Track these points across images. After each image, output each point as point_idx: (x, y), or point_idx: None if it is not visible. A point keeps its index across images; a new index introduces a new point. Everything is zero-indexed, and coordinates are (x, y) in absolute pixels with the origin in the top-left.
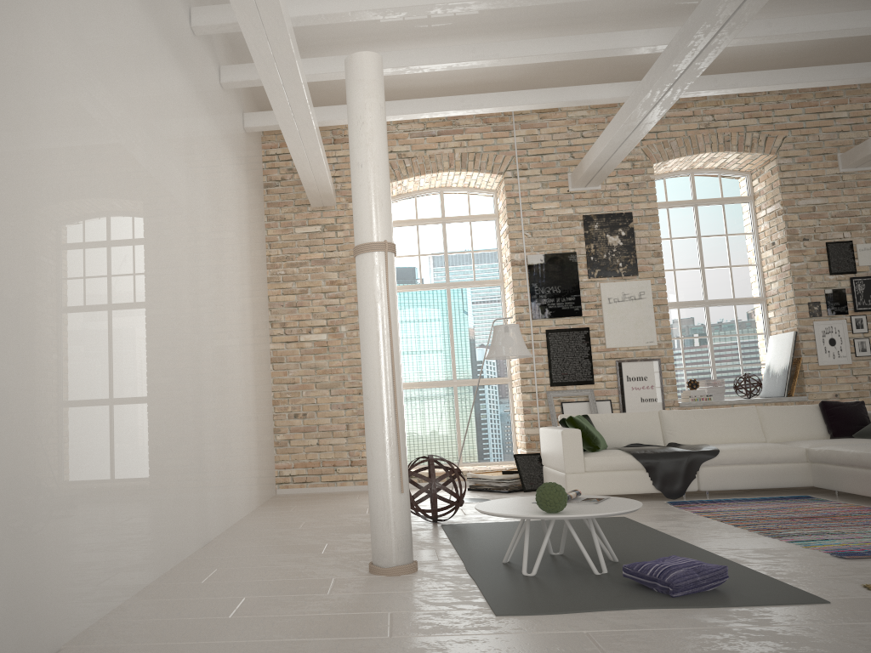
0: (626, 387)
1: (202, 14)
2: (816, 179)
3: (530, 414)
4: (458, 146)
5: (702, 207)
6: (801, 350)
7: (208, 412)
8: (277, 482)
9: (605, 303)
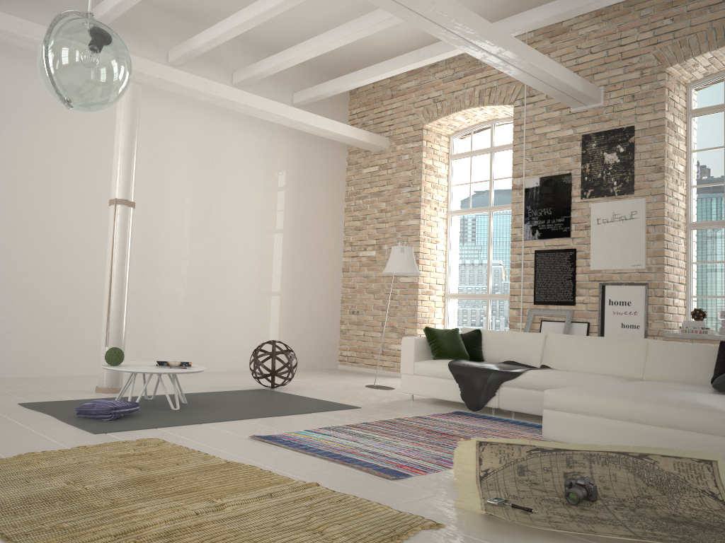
0: (607, 311)
1: (171, 54)
2: None
3: (514, 329)
4: (477, 84)
5: None
6: None
7: (168, 298)
8: (339, 359)
9: (593, 224)
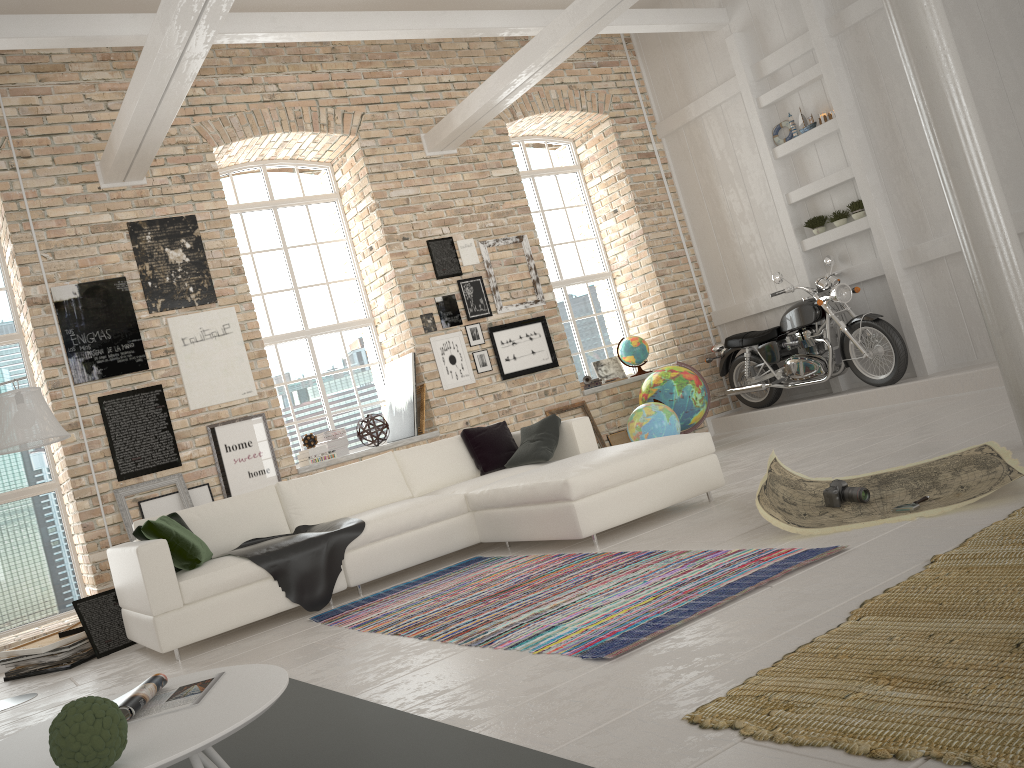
0: (227, 461)
1: None
2: (404, 165)
3: (94, 530)
4: None
5: (283, 210)
6: (423, 375)
7: None
8: None
9: (179, 347)
